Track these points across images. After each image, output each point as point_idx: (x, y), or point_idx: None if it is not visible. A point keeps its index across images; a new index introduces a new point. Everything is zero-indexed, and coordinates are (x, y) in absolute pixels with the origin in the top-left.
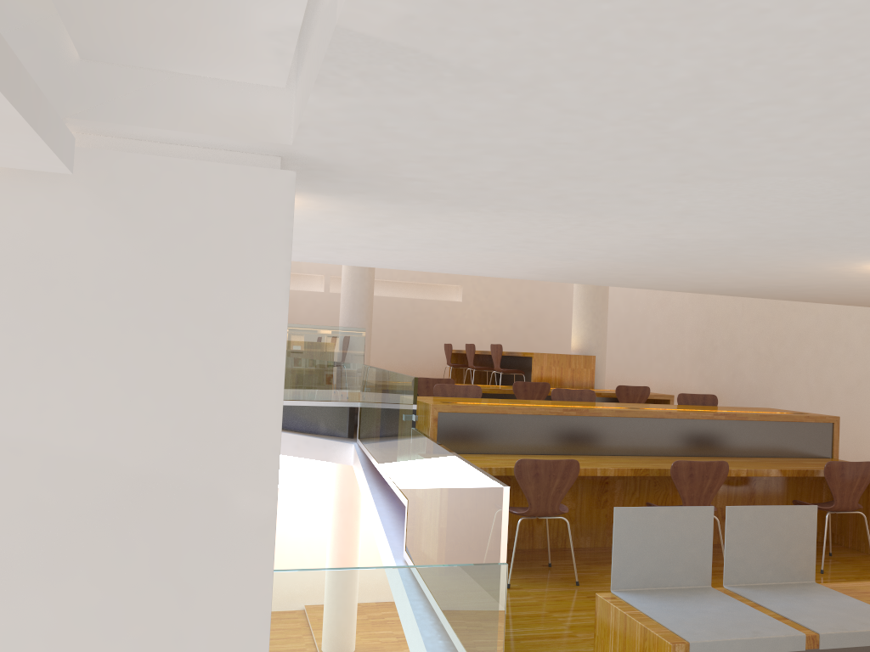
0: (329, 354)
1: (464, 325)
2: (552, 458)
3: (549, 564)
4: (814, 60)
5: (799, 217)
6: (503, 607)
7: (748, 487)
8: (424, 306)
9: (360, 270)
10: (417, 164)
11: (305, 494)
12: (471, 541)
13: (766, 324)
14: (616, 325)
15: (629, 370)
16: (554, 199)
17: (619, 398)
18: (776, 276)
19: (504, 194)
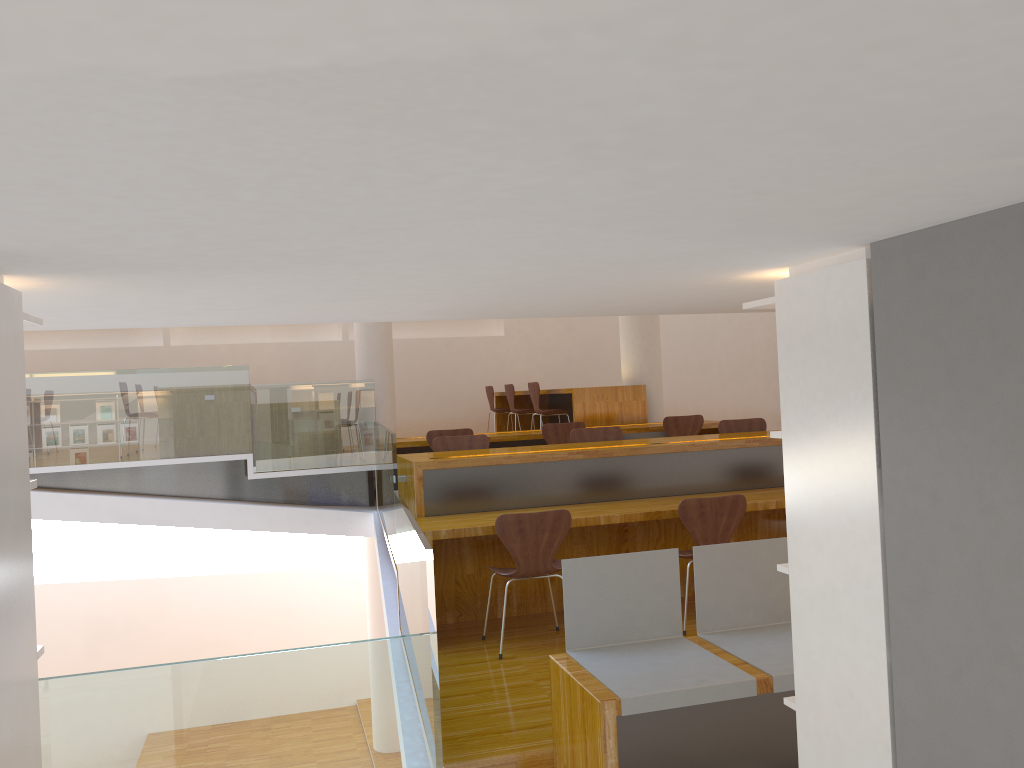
0: (334, 413)
1: (509, 362)
2: (557, 509)
3: (556, 627)
4: (240, 148)
5: (553, 248)
6: (436, 679)
7: None
8: (461, 345)
9: None
10: (90, 244)
11: (344, 574)
12: (419, 611)
13: None
14: (684, 345)
15: (702, 396)
16: (287, 257)
17: (668, 431)
18: (675, 294)
19: (230, 258)
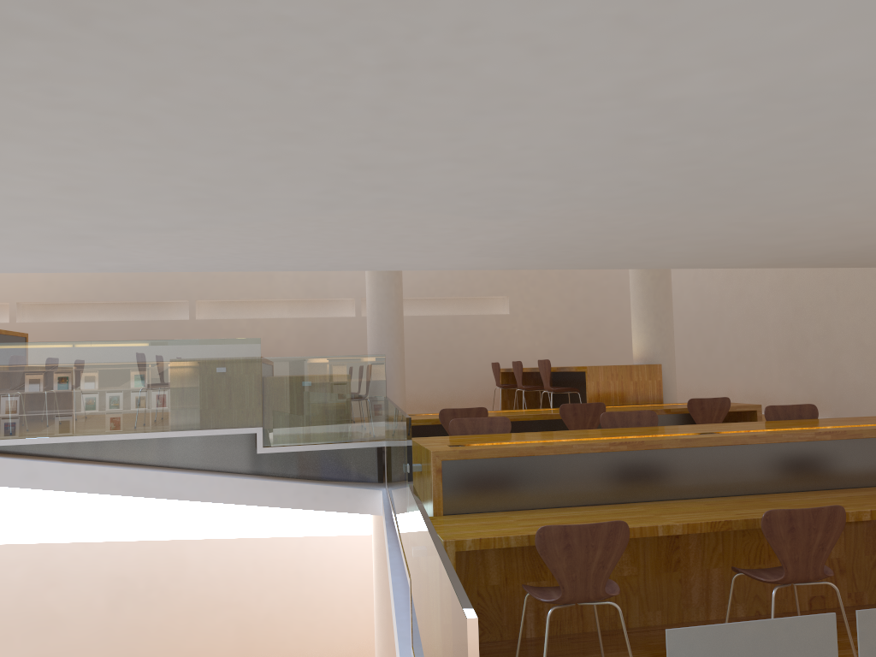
0: (344, 388)
1: (514, 340)
2: (599, 510)
3: None
4: None
5: None
6: None
7: (872, 528)
8: (467, 322)
9: (385, 288)
10: None
11: (352, 541)
12: None
13: (869, 309)
14: (687, 325)
15: (706, 376)
16: None
17: (693, 414)
18: None
19: None
